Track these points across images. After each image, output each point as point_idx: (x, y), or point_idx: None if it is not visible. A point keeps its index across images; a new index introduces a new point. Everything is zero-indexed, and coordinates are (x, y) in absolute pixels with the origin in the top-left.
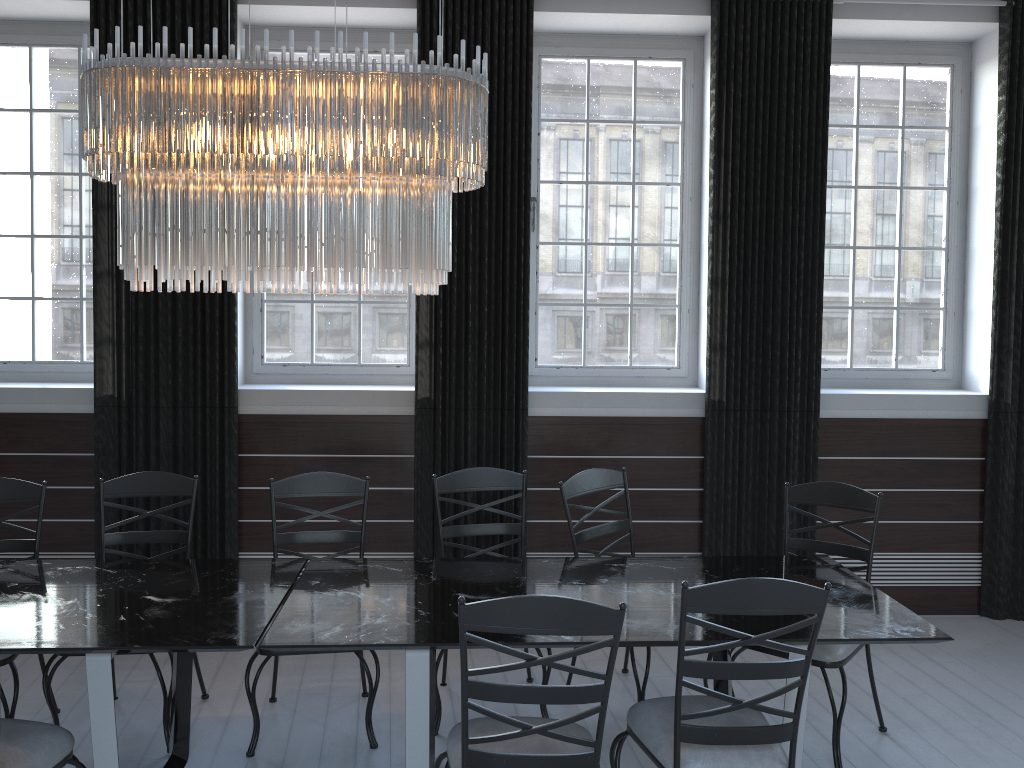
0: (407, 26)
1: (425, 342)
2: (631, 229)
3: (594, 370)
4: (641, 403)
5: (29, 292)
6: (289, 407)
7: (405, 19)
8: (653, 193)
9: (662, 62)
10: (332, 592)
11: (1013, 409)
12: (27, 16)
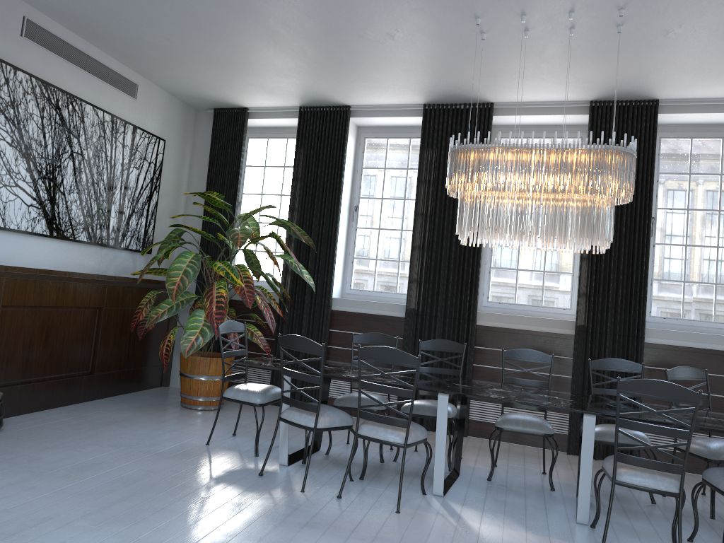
0: (581, 123)
1: (583, 294)
2: (717, 238)
3: (688, 321)
4: (720, 342)
5: (374, 256)
6: (503, 323)
7: (580, 120)
8: None
9: None
10: (541, 395)
11: None
12: (388, 124)
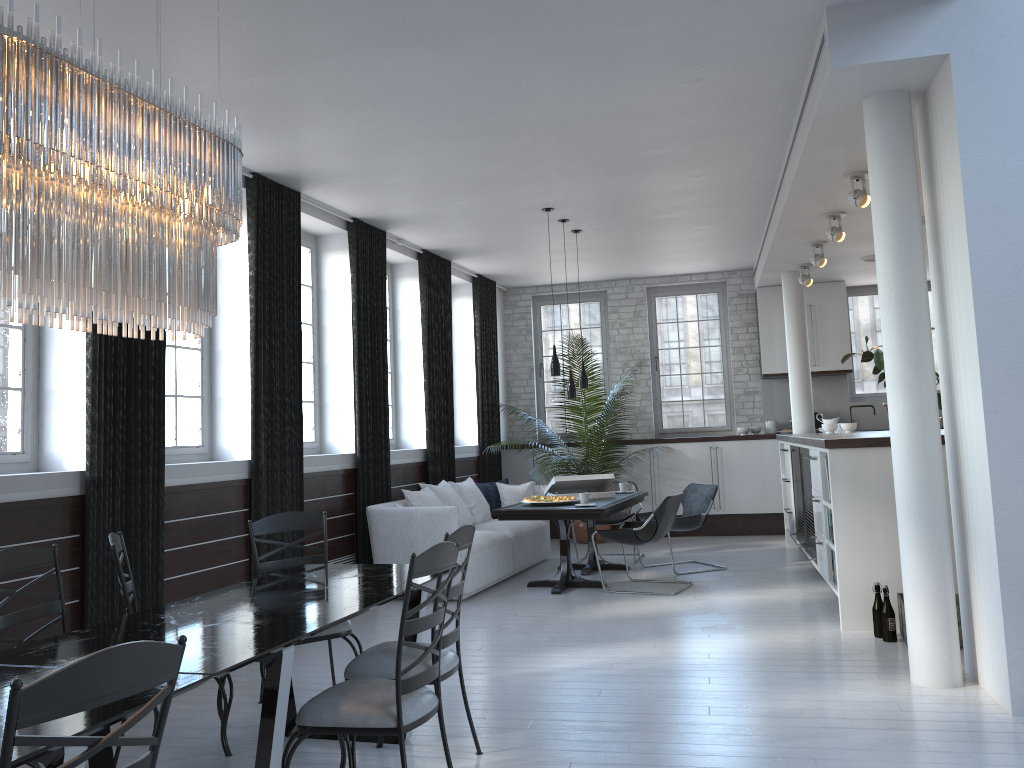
0: None
1: None
2: None
3: None
4: (28, 486)
5: None
6: None
7: None
8: None
9: None
10: None
11: (265, 469)
12: None
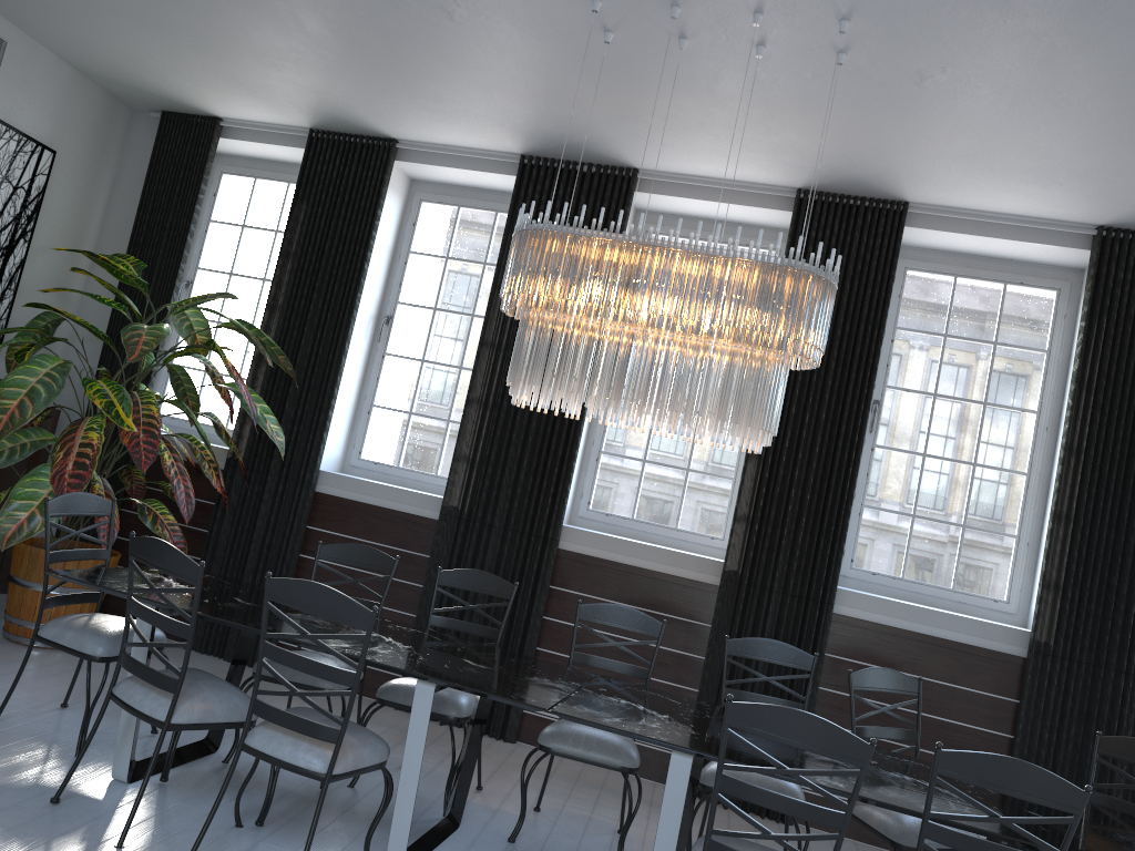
0: (781, 226)
1: (743, 517)
2: (975, 448)
3: (912, 585)
4: (956, 627)
5: (408, 407)
6: (604, 552)
7: (780, 220)
8: (1005, 416)
9: (1034, 289)
10: (616, 699)
11: None
12: (463, 182)
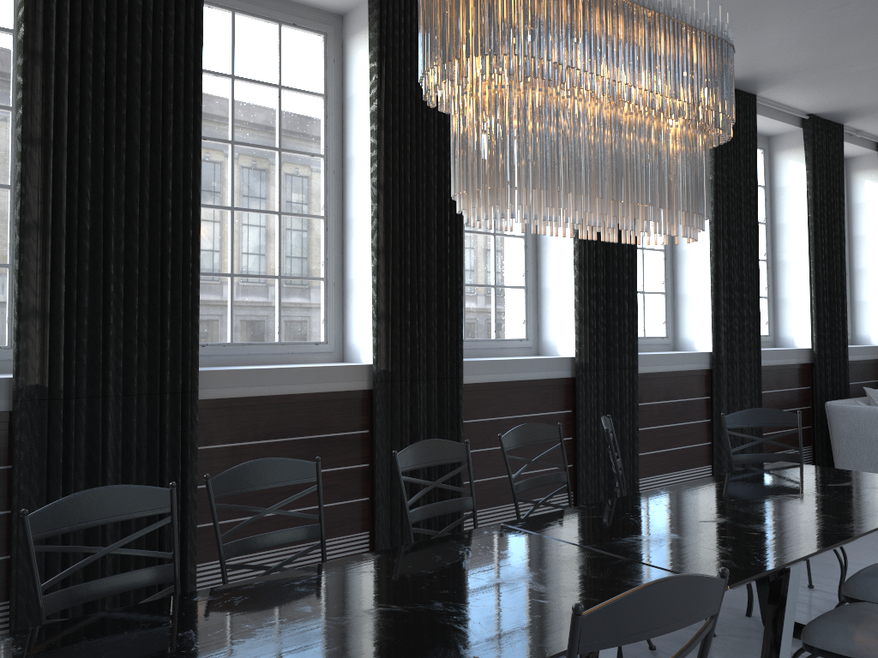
0: (326, 7)
1: (381, 315)
2: (493, 221)
3: (472, 343)
4: (533, 368)
5: None
6: (247, 388)
7: None
8: None
9: None
10: (619, 540)
11: (724, 361)
12: None
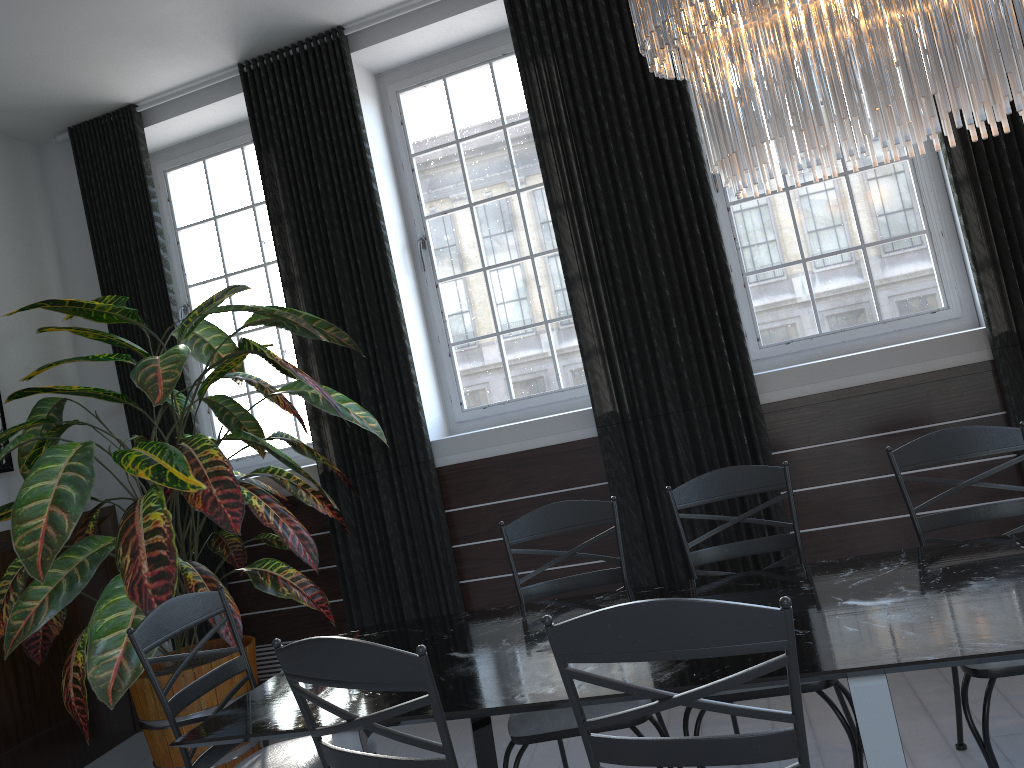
0: None
1: (985, 262)
2: None
3: None
4: None
5: (492, 328)
6: (819, 384)
7: None
8: None
9: None
10: None
11: None
12: (436, 47)
